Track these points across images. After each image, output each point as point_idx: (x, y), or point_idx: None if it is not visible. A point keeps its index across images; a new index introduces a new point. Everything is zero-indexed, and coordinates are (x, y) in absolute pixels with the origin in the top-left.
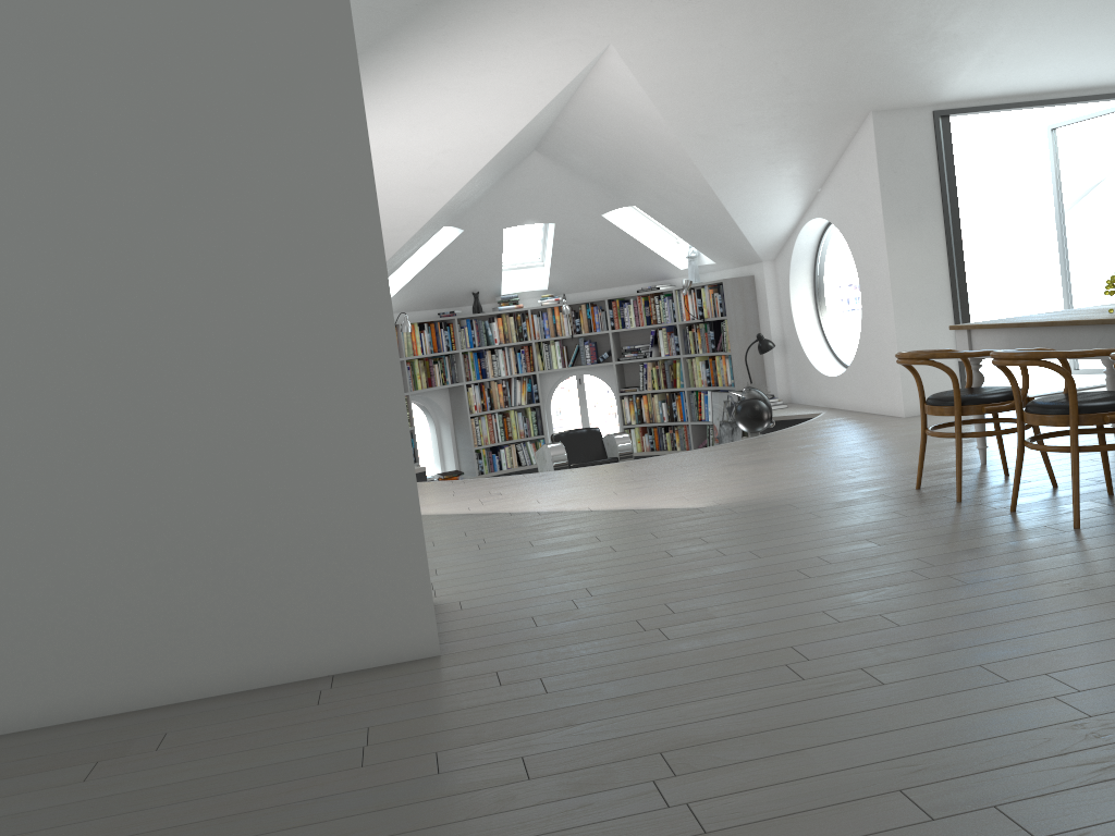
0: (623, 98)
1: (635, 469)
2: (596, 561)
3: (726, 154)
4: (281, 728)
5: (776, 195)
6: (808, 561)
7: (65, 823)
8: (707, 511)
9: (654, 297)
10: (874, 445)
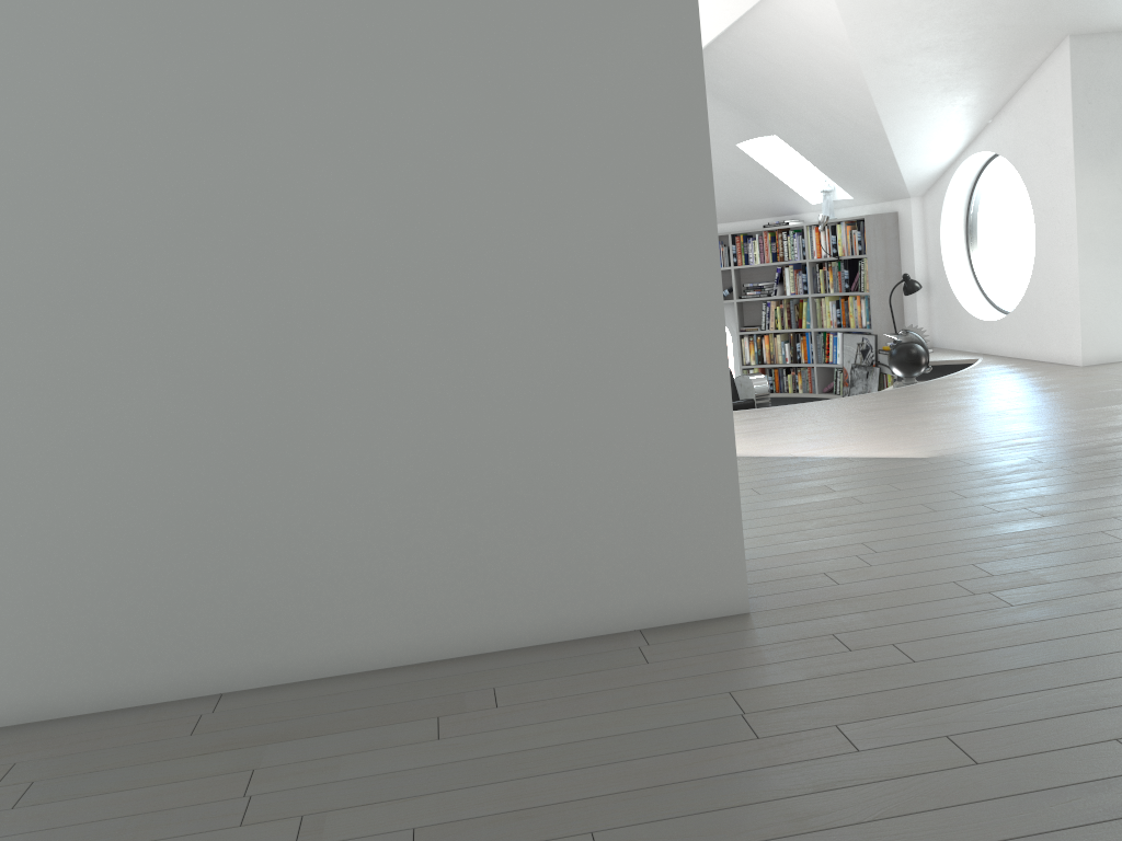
0: (808, 16)
1: (810, 414)
2: (848, 513)
3: (905, 79)
4: (626, 689)
5: (944, 126)
6: (1106, 522)
7: (454, 787)
8: (934, 461)
9: (783, 233)
10: (1073, 396)
